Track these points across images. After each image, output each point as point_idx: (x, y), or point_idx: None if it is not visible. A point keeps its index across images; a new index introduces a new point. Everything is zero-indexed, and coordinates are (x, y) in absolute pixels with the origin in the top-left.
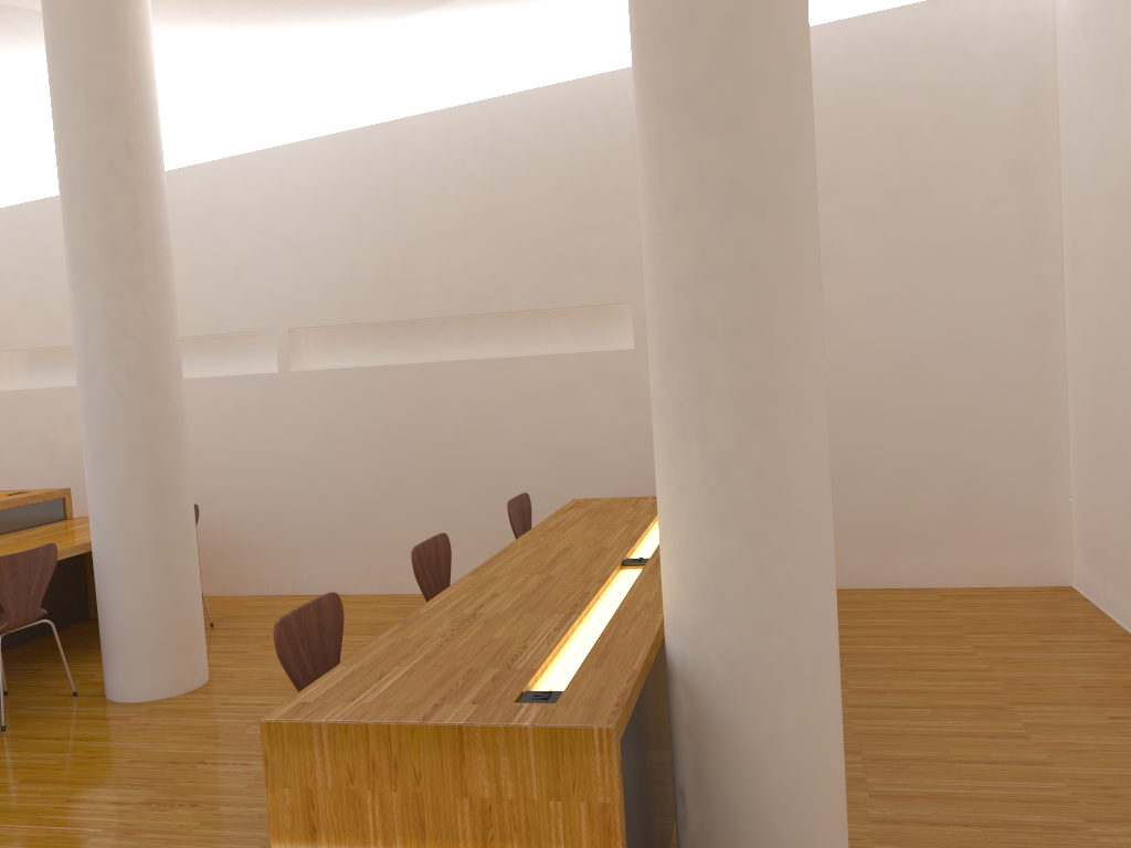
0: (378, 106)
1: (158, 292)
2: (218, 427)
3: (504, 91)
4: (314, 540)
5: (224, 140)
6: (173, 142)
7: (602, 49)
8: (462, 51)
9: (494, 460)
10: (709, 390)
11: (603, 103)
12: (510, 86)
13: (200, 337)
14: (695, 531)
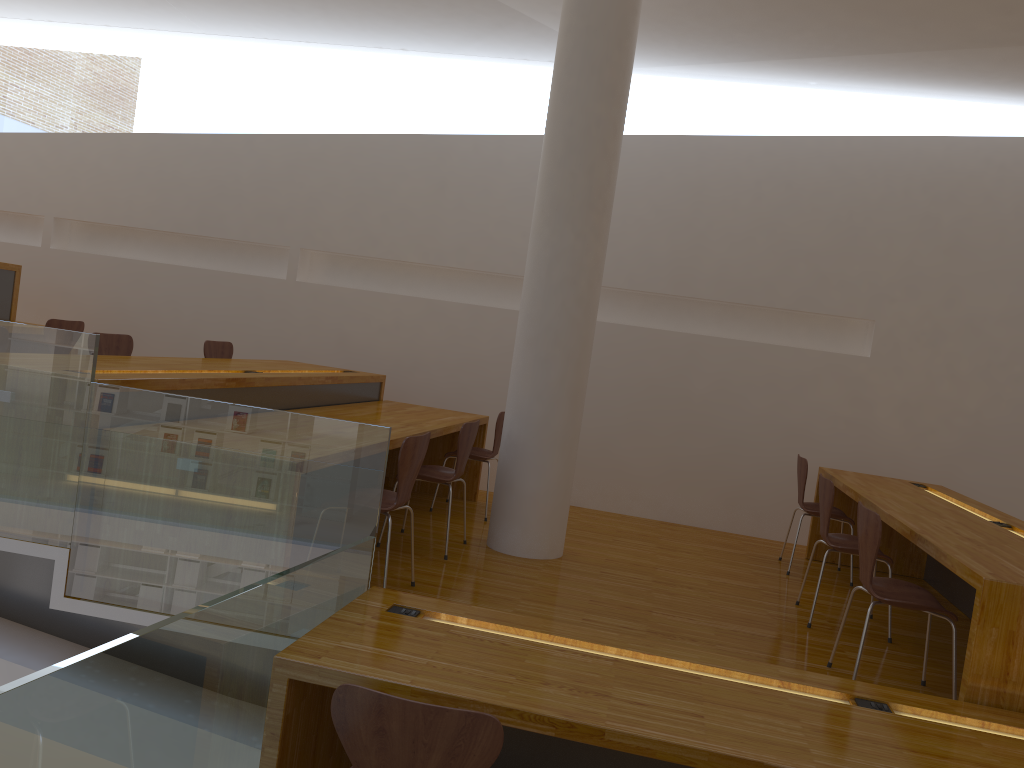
0: (689, 121)
1: (605, 242)
2: (496, 350)
3: (799, 131)
4: None
5: None
6: (505, 112)
7: (889, 116)
8: (770, 93)
9: (731, 423)
10: None
11: (886, 159)
12: (805, 129)
13: (488, 273)
14: None
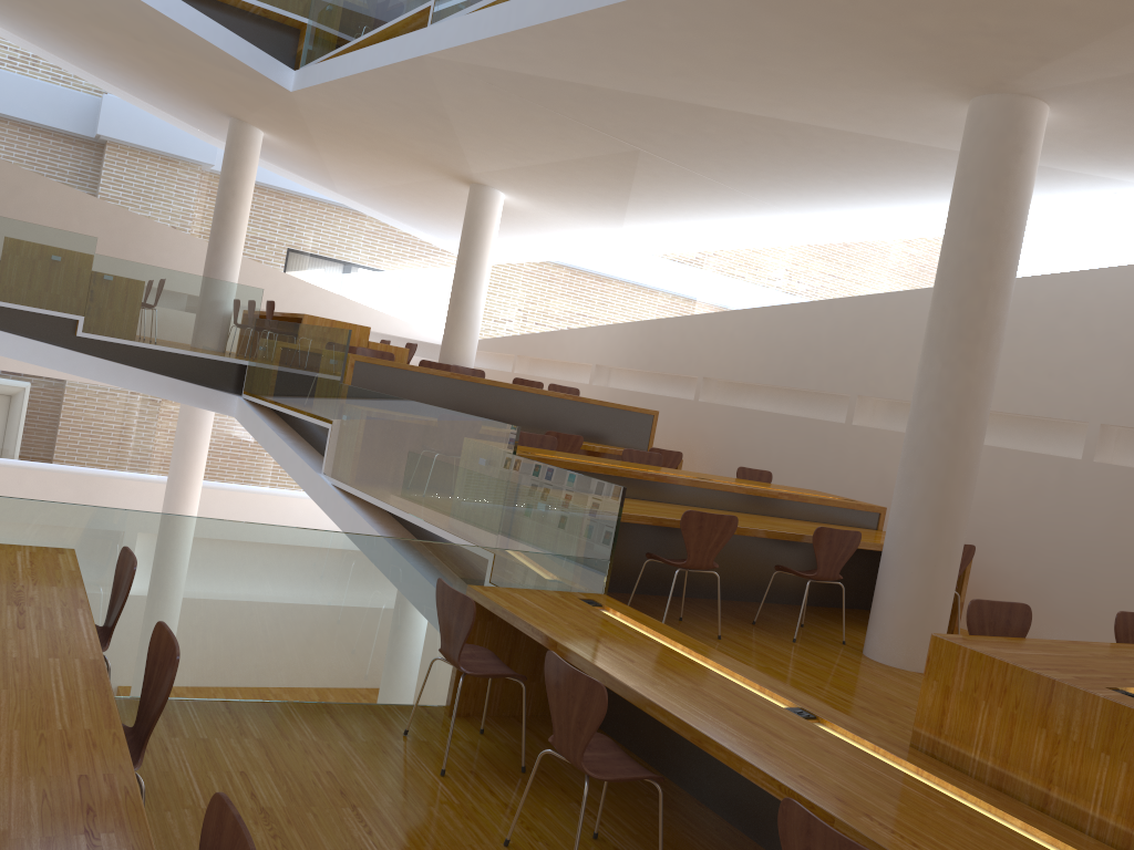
0: None
1: (982, 369)
2: (1014, 493)
3: None
4: (1071, 614)
5: (1090, 255)
6: (1045, 253)
7: None
8: None
9: None
10: None
11: None
12: None
13: (1022, 416)
14: None
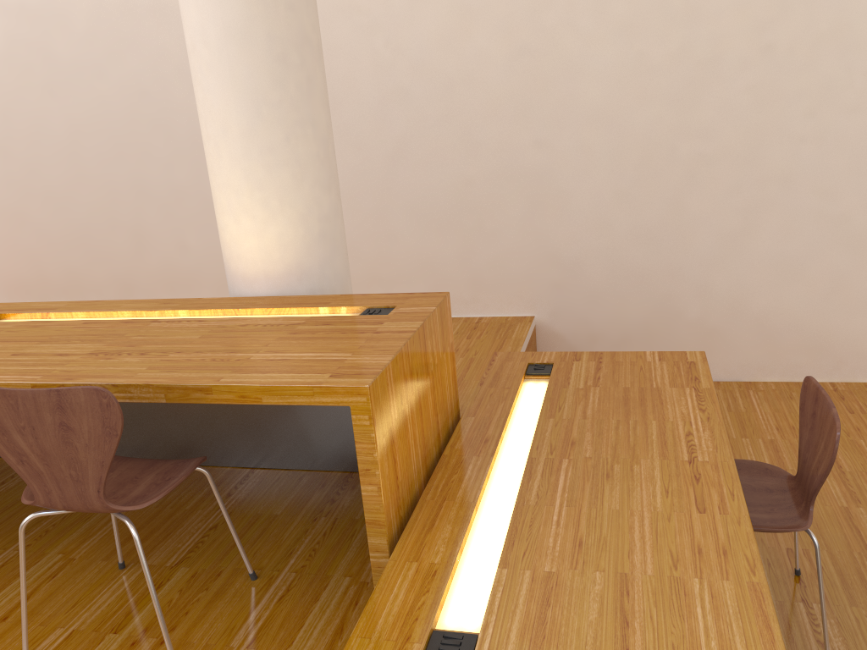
0: None
1: None
2: None
3: None
4: None
5: None
6: None
7: None
8: None
9: None
10: (314, 89)
11: None
12: None
13: None
14: (315, 196)
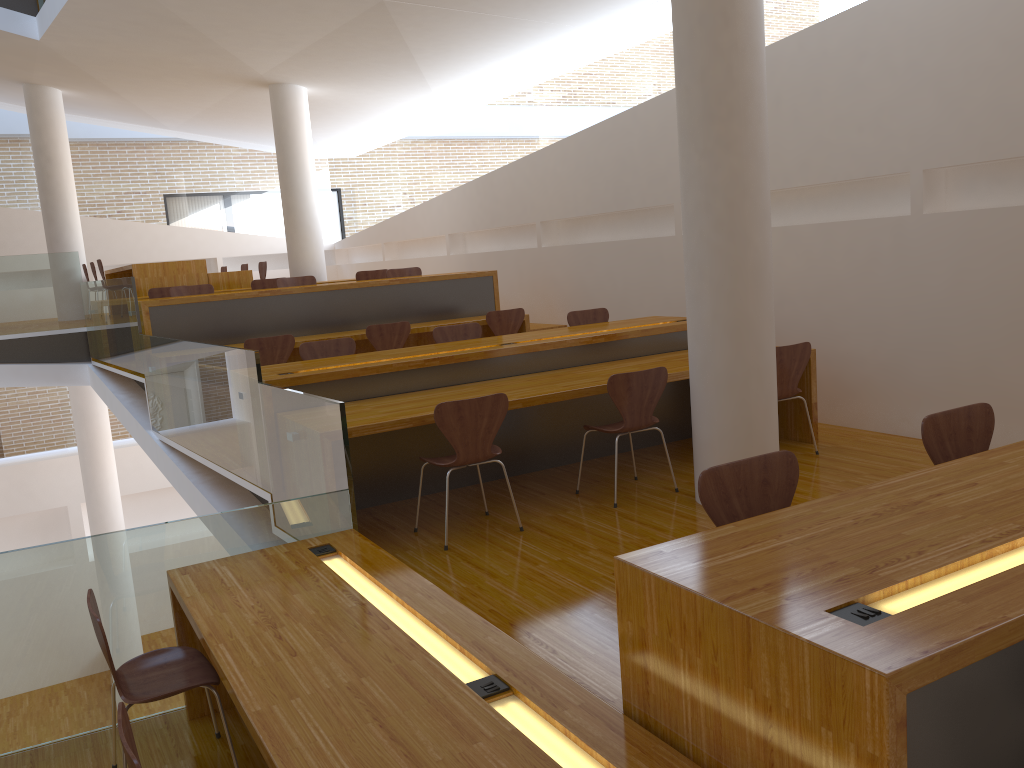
0: None
1: (745, 149)
2: (851, 269)
3: None
4: (933, 386)
5: None
6: None
7: None
8: None
9: None
10: None
11: None
12: None
13: (845, 182)
14: None
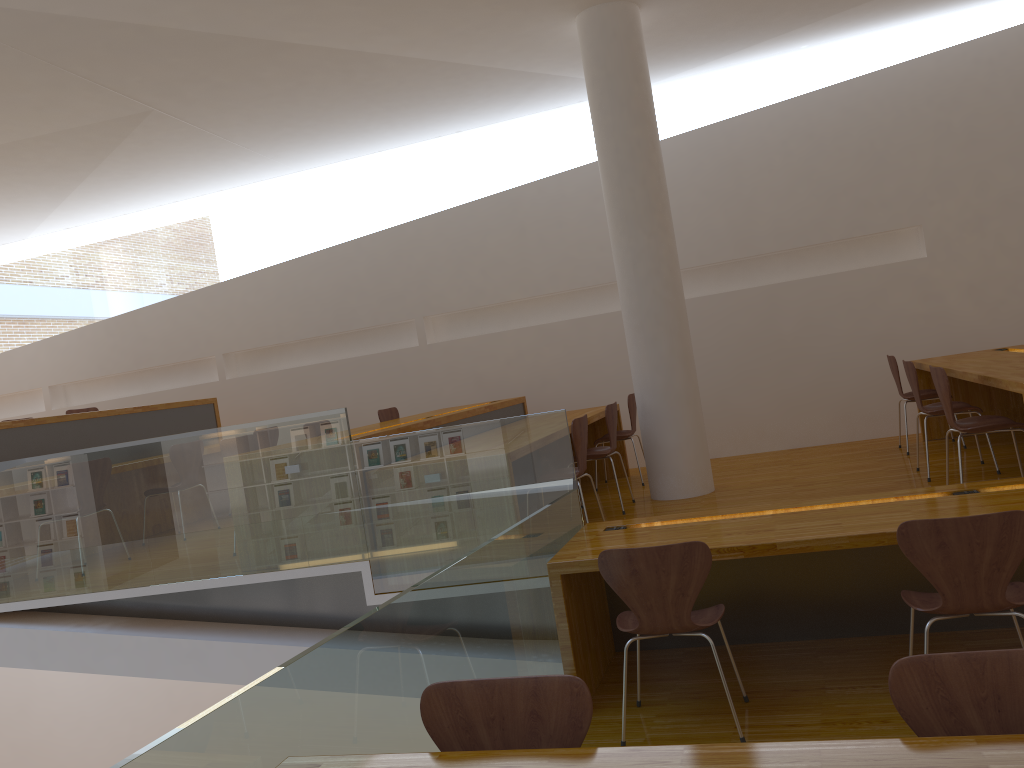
0: (709, 111)
1: (672, 233)
2: (607, 349)
3: (805, 89)
4: None
5: (593, 148)
6: (555, 154)
7: (878, 51)
8: (771, 66)
9: (824, 349)
10: None
11: (887, 88)
12: (810, 86)
13: (581, 289)
14: None
